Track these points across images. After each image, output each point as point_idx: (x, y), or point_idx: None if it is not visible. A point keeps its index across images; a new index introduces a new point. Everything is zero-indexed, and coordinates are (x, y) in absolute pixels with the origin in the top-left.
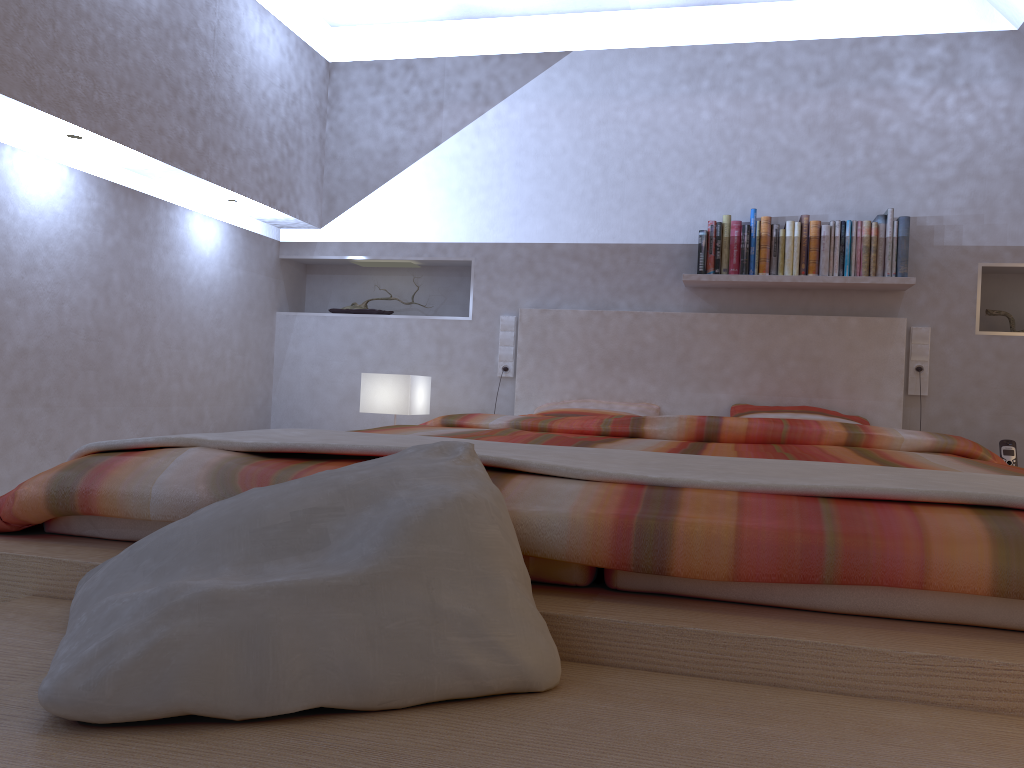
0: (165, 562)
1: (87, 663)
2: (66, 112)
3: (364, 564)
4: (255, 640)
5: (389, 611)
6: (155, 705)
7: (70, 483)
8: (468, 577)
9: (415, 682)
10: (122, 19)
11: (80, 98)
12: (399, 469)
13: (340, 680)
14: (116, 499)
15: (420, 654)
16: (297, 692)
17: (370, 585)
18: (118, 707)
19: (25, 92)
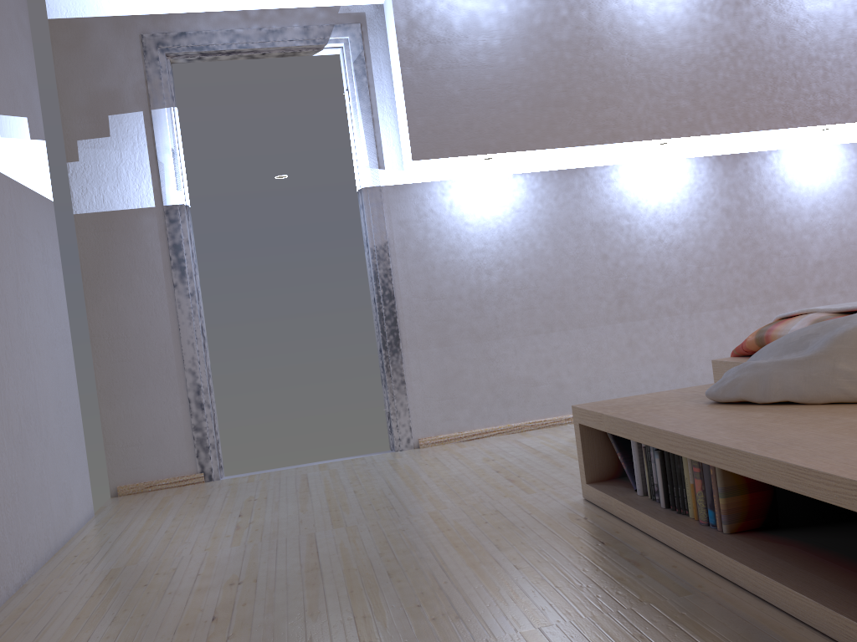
0: (756, 357)
1: (716, 384)
2: (812, 121)
3: (809, 353)
4: (764, 378)
5: (814, 369)
6: (732, 396)
7: (762, 333)
8: (854, 357)
9: (821, 394)
10: (841, 45)
11: (820, 108)
12: (853, 315)
13: (792, 392)
14: (776, 338)
15: (824, 384)
16: (777, 395)
17: (808, 360)
18: (723, 396)
19: (784, 122)
